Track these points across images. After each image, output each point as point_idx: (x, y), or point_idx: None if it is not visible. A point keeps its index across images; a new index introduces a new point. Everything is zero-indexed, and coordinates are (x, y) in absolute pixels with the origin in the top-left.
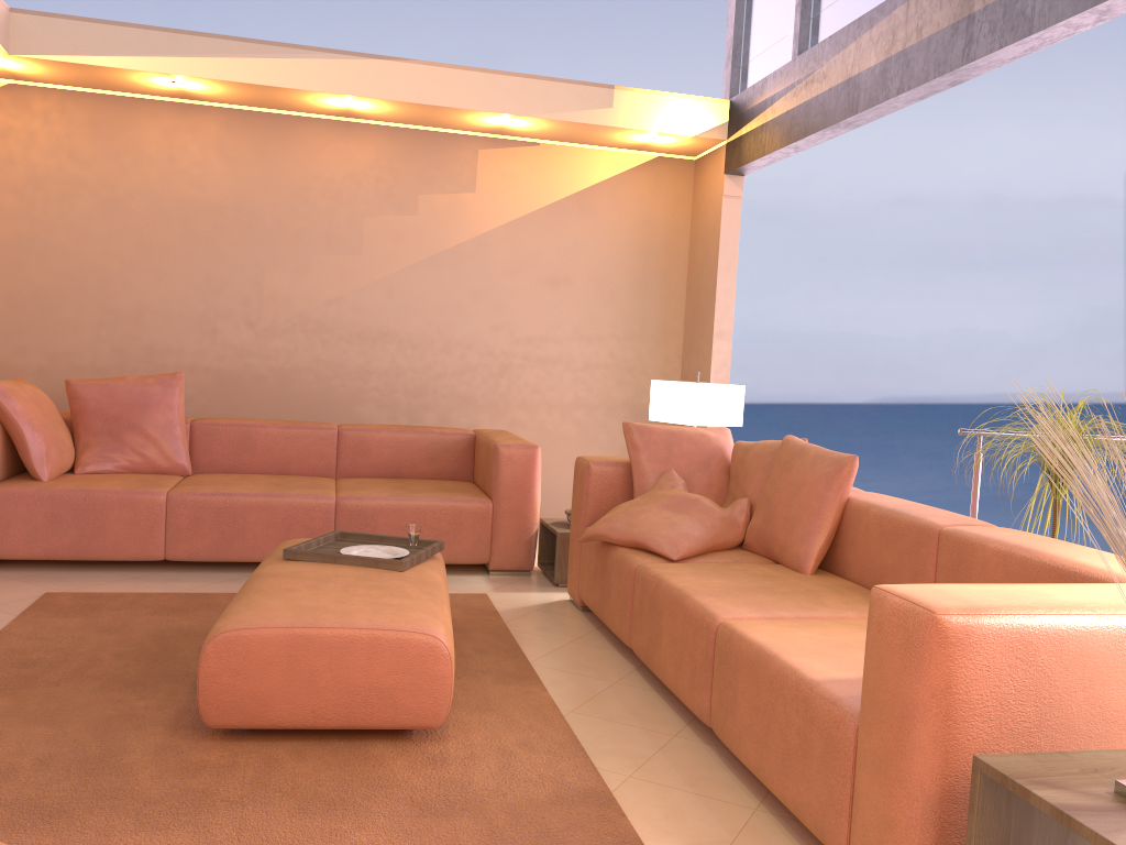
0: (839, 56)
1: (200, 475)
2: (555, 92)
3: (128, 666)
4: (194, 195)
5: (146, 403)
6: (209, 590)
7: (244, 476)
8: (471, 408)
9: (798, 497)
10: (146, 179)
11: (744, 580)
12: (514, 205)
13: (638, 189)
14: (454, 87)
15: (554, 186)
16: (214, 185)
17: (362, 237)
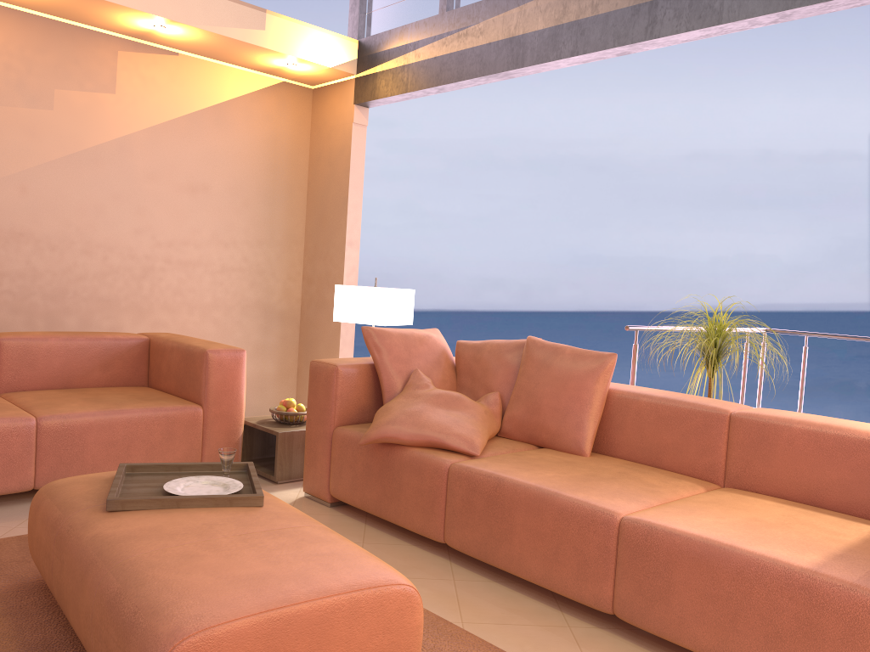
0: (499, 17)
1: None
2: (214, 6)
3: None
4: None
5: None
6: None
7: None
8: (114, 311)
9: (567, 391)
10: None
11: (564, 469)
12: (154, 111)
13: (267, 109)
14: None
15: (193, 97)
16: None
17: None
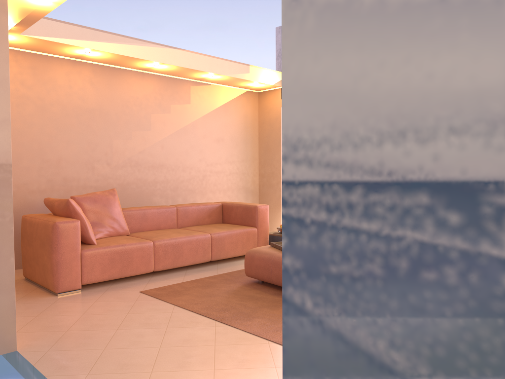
0: None
1: (135, 234)
2: (232, 66)
3: (255, 302)
4: (81, 104)
5: (110, 203)
6: (191, 278)
7: (153, 232)
8: (193, 194)
9: None
10: (59, 96)
11: None
12: (203, 109)
13: (242, 103)
14: (200, 62)
15: (216, 101)
16: (90, 99)
17: (150, 123)
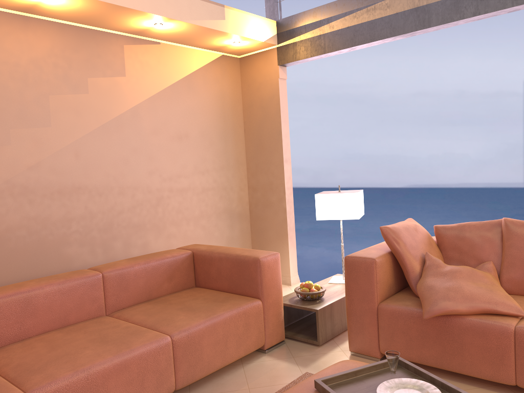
0: None
1: (1, 355)
2: (195, 6)
3: None
4: None
5: None
6: None
7: (47, 341)
8: (143, 232)
9: None
10: None
11: None
12: (150, 85)
13: (215, 75)
14: None
15: (172, 72)
16: None
17: (49, 112)
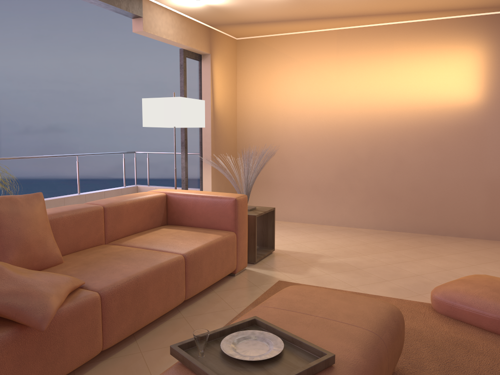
0: None
1: None
2: None
3: None
4: None
5: None
6: None
7: None
8: None
9: (39, 225)
10: None
11: (109, 263)
12: None
13: None
14: None
15: None
16: None
17: None
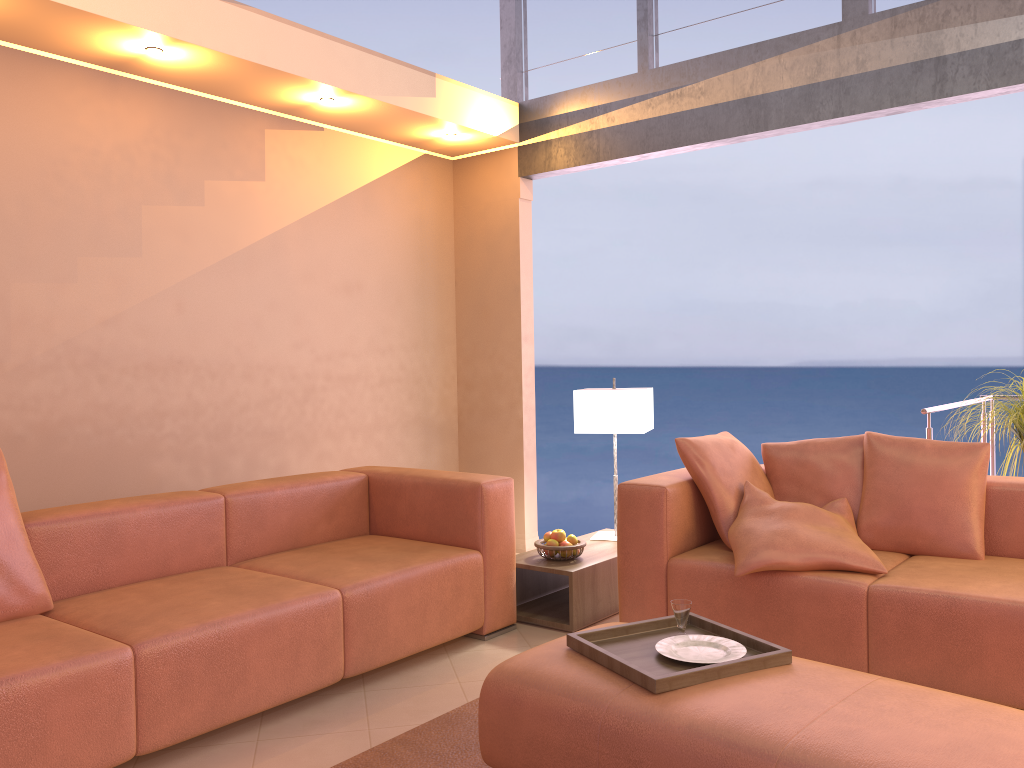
0: (727, 75)
1: (74, 606)
2: (388, 73)
3: None
4: None
5: None
6: None
7: (143, 592)
8: (279, 445)
9: (942, 489)
10: None
11: (996, 577)
12: (304, 198)
13: (411, 187)
14: (295, 49)
15: (341, 179)
16: None
17: (141, 232)
